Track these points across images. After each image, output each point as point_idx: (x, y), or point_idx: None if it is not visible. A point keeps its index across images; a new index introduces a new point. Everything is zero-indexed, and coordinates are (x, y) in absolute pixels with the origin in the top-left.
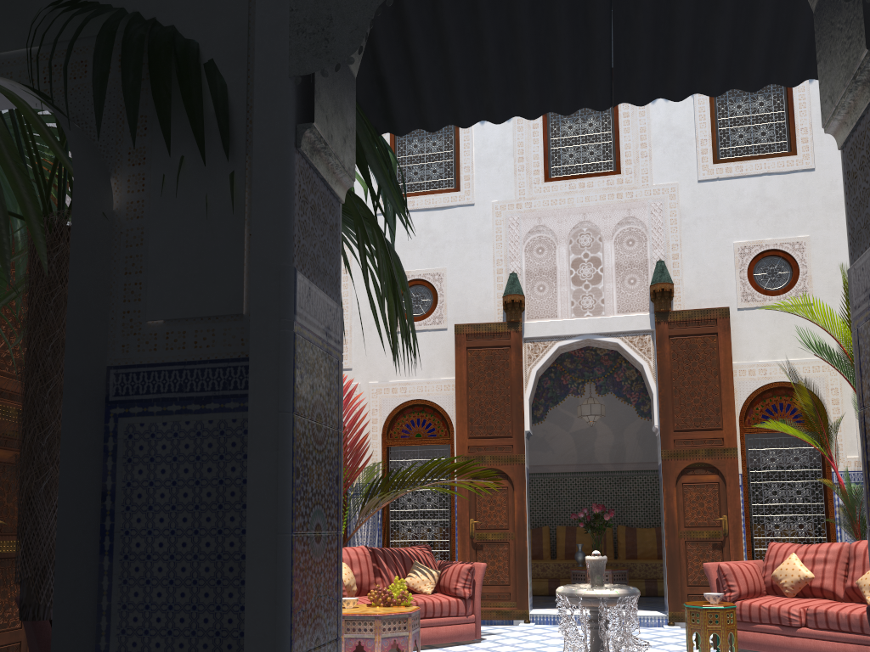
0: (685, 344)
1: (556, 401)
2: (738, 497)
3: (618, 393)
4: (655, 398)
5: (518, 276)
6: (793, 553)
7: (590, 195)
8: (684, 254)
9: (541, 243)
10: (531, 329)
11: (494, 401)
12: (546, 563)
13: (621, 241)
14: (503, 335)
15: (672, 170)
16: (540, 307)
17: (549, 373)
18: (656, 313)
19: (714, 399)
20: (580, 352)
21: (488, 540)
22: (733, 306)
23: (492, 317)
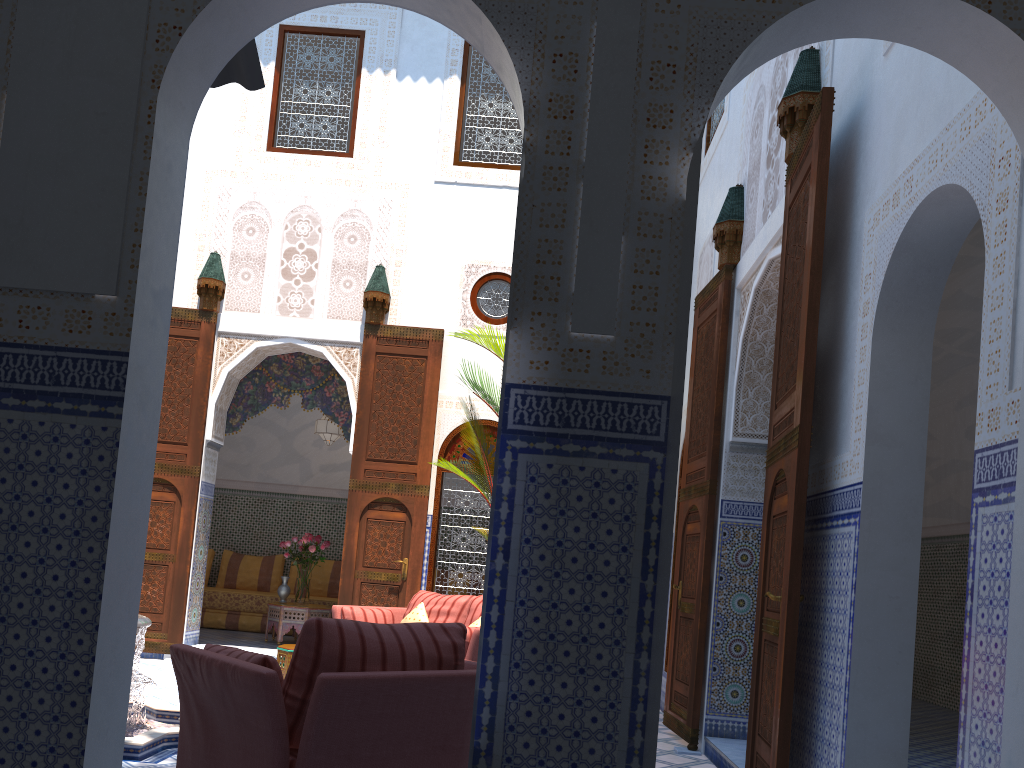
0: (392, 364)
1: (256, 410)
2: (423, 540)
3: (326, 410)
4: (354, 421)
5: (222, 257)
6: (421, 603)
7: (316, 176)
8: (408, 262)
9: (253, 223)
10: (228, 323)
11: (172, 401)
12: (263, 596)
13: (342, 236)
14: (192, 325)
15: (409, 164)
16: (242, 298)
17: (253, 376)
18: (366, 325)
19: (414, 430)
20: (290, 358)
21: (145, 560)
22: (451, 330)
23: (186, 302)
